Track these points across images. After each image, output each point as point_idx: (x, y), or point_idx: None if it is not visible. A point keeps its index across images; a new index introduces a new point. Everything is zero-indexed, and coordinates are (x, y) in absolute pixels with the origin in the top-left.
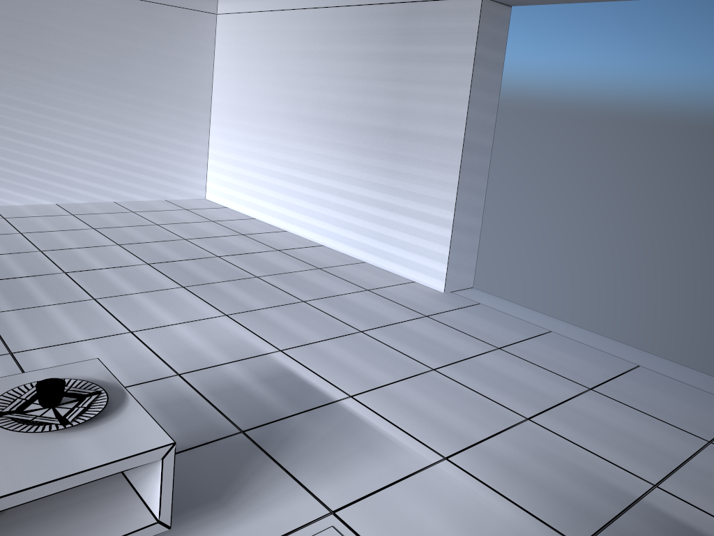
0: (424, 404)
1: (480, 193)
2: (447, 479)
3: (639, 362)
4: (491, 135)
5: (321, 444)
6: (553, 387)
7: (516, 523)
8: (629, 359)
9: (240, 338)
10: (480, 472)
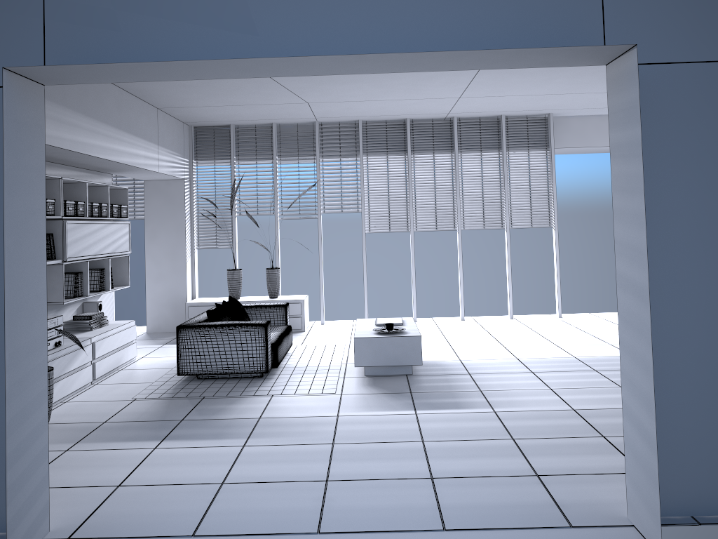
0: (385, 426)
1: (645, 369)
2: (325, 412)
3: (323, 538)
4: (644, 265)
5: (382, 401)
6: (348, 468)
7: (286, 413)
8: (335, 538)
9: (524, 406)
10: (318, 418)
